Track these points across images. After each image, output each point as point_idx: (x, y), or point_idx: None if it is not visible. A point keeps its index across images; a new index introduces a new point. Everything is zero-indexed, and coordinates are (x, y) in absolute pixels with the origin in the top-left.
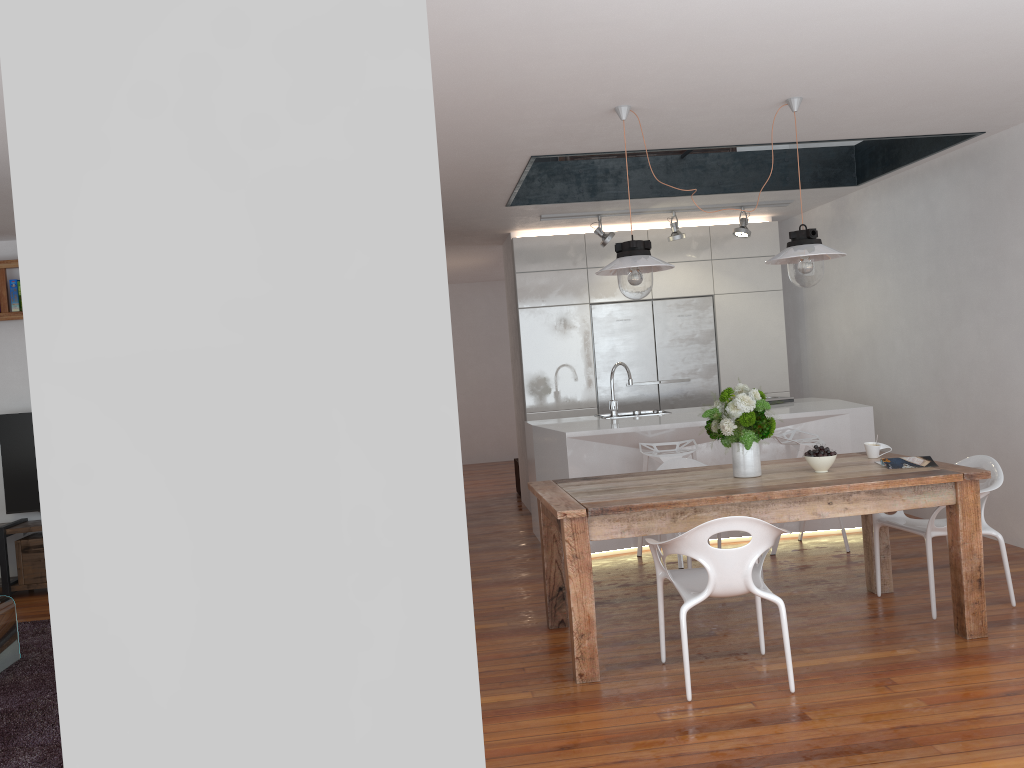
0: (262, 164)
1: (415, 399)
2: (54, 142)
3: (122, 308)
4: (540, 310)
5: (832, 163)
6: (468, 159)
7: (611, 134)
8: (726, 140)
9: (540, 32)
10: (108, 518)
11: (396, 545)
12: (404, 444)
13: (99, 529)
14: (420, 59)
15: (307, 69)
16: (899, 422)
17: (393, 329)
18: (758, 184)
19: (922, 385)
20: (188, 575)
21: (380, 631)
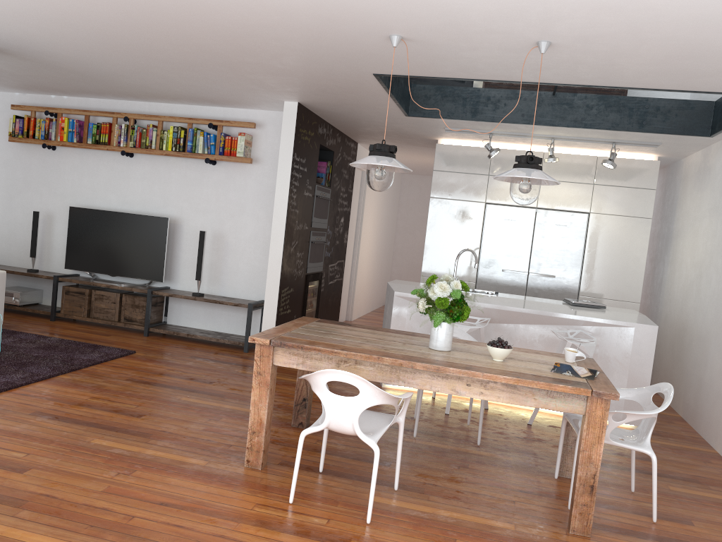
0: None
1: None
2: None
3: None
4: (446, 201)
5: (690, 114)
6: (326, 71)
7: (416, 61)
8: (527, 77)
9: None
10: None
11: None
12: None
13: None
14: None
15: None
16: (701, 347)
17: None
18: (616, 124)
19: (719, 319)
20: None
21: None
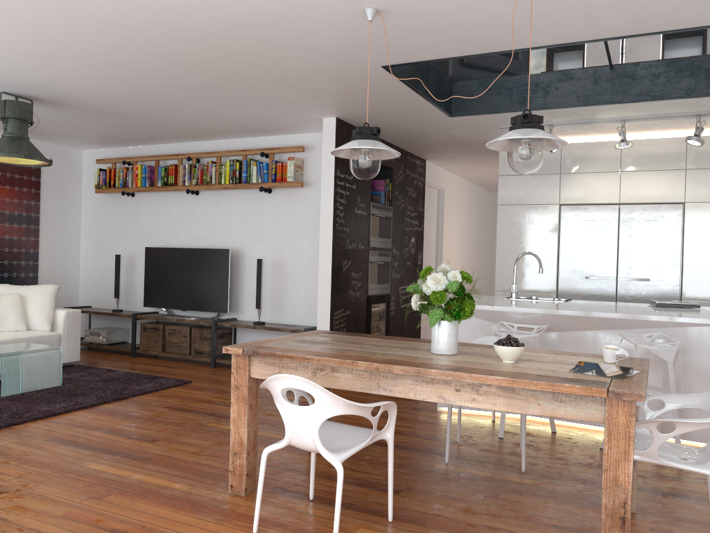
0: None
1: None
2: None
3: None
4: (515, 207)
5: None
6: (335, 72)
7: (412, 39)
8: (543, 38)
9: None
10: None
11: None
12: None
13: None
14: None
15: None
16: None
17: None
18: (691, 90)
19: None
20: None
21: None
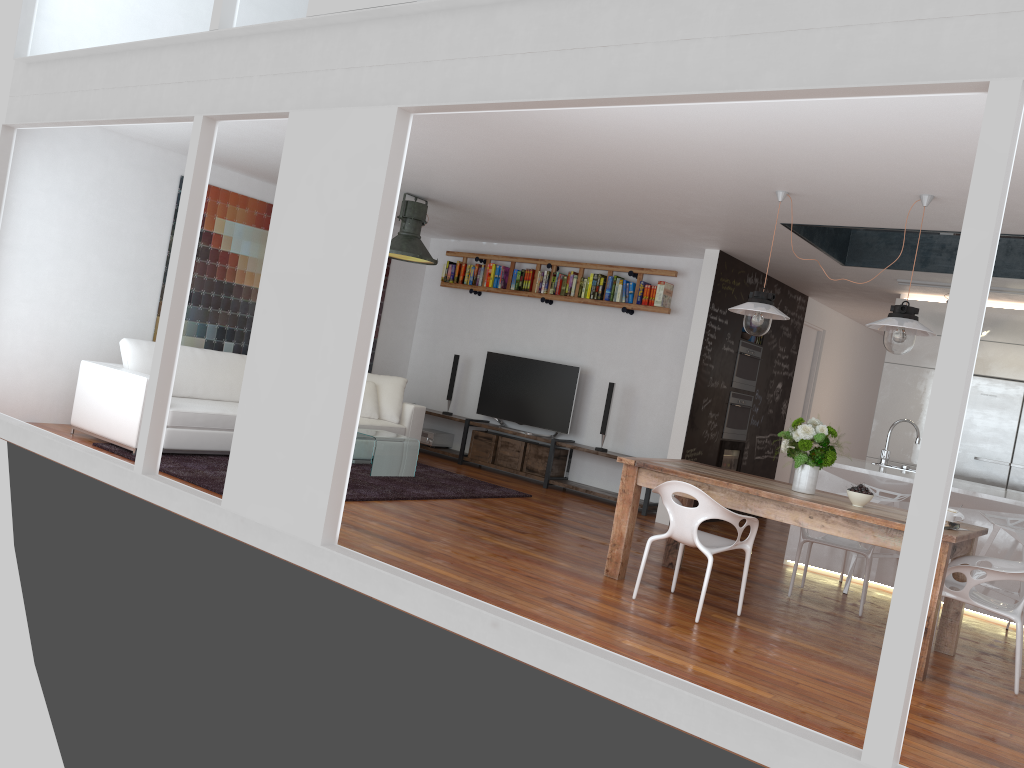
0: (332, 207)
1: (350, 307)
2: (285, 193)
3: (286, 255)
4: (904, 368)
5: None
6: (734, 221)
7: (815, 211)
8: (940, 226)
9: (631, 143)
10: (266, 329)
11: (332, 363)
12: (343, 324)
13: (263, 332)
14: (383, 170)
15: (351, 172)
16: None
17: (351, 278)
18: None
19: None
20: (279, 356)
21: (319, 396)
